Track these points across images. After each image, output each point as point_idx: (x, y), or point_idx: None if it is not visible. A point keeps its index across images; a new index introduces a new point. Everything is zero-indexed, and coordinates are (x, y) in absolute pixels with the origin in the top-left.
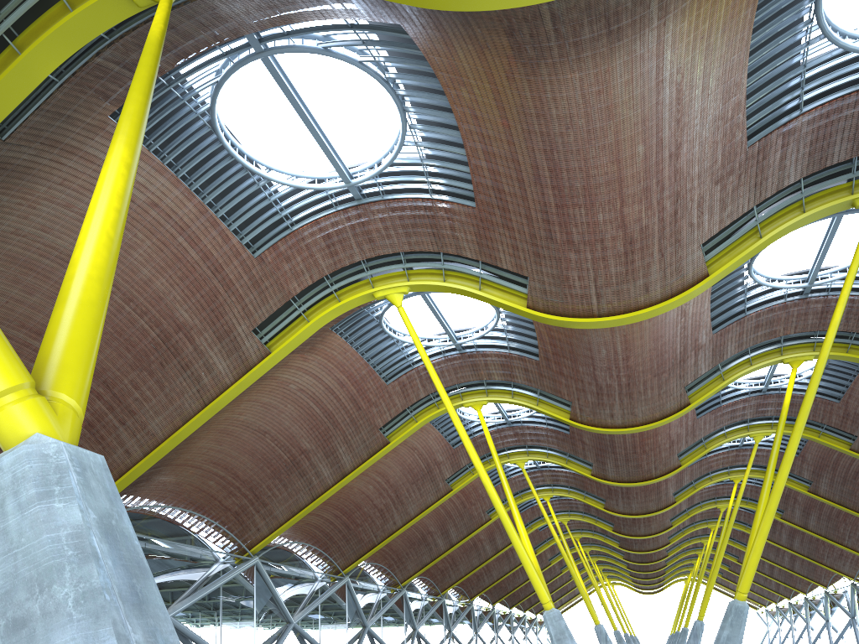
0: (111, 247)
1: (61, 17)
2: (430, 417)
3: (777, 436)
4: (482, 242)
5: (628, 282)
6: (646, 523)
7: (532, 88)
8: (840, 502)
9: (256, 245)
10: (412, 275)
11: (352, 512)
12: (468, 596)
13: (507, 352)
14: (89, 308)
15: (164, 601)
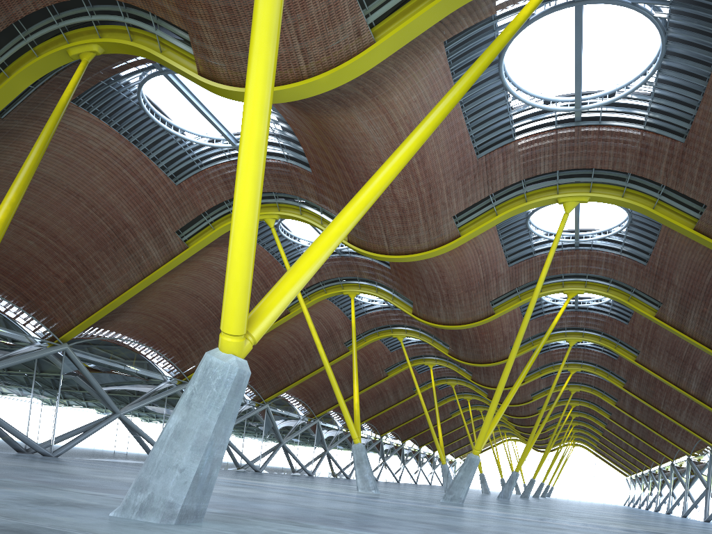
0: None
1: (32, 58)
2: (319, 298)
3: (538, 346)
4: (319, 195)
5: (405, 235)
6: None
7: (313, 120)
8: (645, 399)
9: (178, 176)
10: (282, 207)
11: (272, 358)
12: (379, 432)
13: (371, 260)
14: None
15: (119, 403)
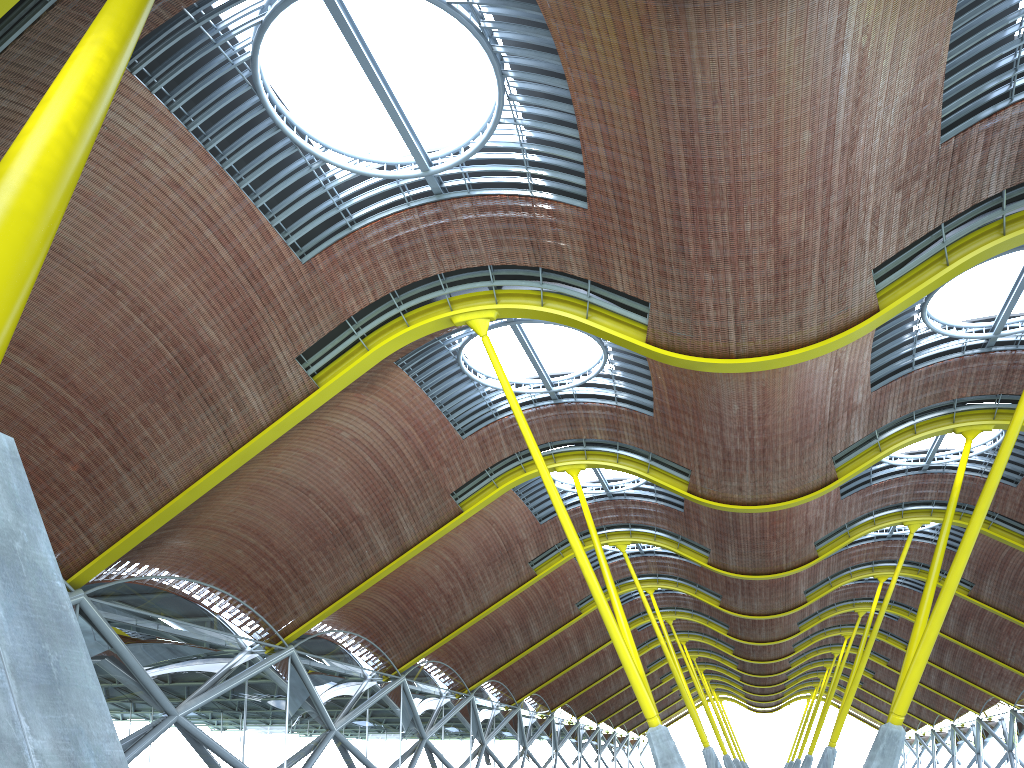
0: (69, 147)
1: None
2: (515, 482)
3: (945, 522)
4: (594, 256)
5: (777, 314)
6: (768, 627)
7: (673, 43)
8: (1007, 610)
9: (305, 247)
10: (501, 296)
11: (413, 597)
12: (548, 706)
13: (614, 405)
14: (19, 220)
15: (174, 697)
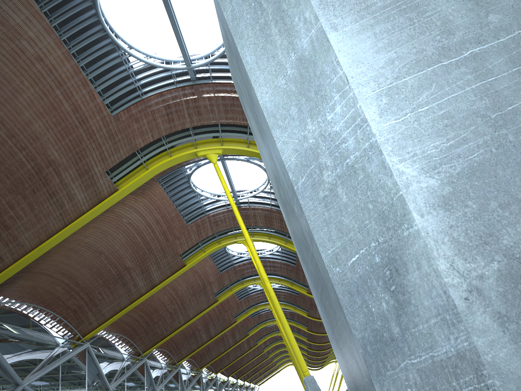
0: None
1: None
2: (214, 249)
3: None
4: None
5: None
6: None
7: None
8: None
9: (113, 107)
10: (225, 142)
11: (152, 314)
12: (214, 372)
13: (270, 207)
14: None
15: (21, 374)
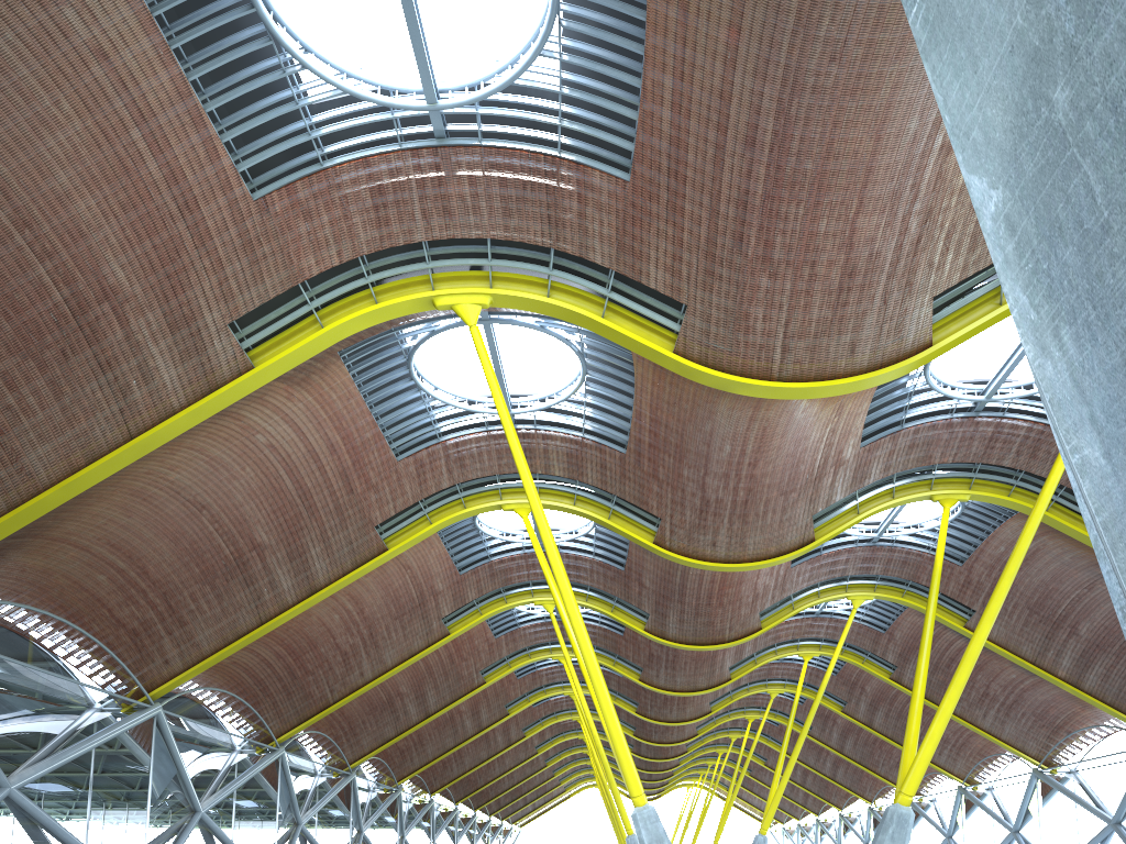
0: None
1: None
2: (452, 518)
3: (933, 592)
4: (625, 241)
5: (831, 334)
6: (680, 706)
7: None
8: (927, 695)
9: (257, 180)
10: (498, 280)
11: (303, 652)
12: (428, 790)
13: (581, 436)
14: None
15: (4, 763)
